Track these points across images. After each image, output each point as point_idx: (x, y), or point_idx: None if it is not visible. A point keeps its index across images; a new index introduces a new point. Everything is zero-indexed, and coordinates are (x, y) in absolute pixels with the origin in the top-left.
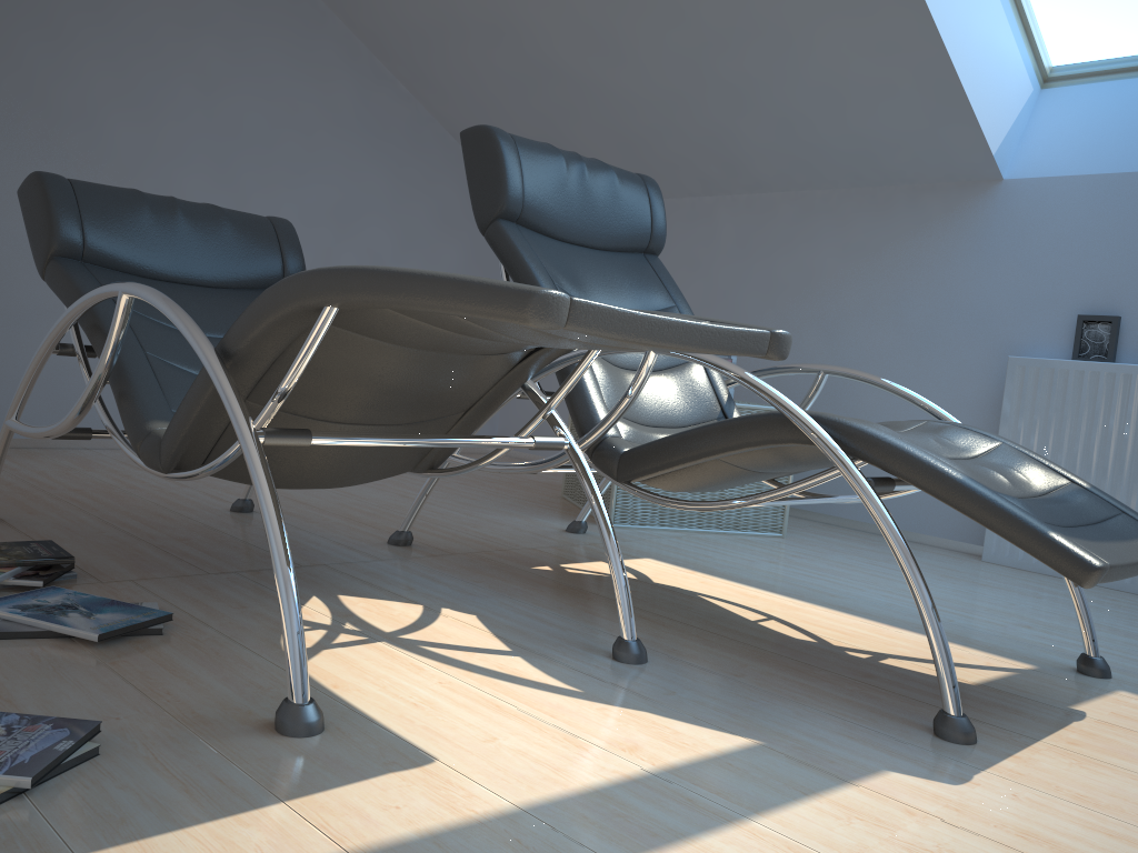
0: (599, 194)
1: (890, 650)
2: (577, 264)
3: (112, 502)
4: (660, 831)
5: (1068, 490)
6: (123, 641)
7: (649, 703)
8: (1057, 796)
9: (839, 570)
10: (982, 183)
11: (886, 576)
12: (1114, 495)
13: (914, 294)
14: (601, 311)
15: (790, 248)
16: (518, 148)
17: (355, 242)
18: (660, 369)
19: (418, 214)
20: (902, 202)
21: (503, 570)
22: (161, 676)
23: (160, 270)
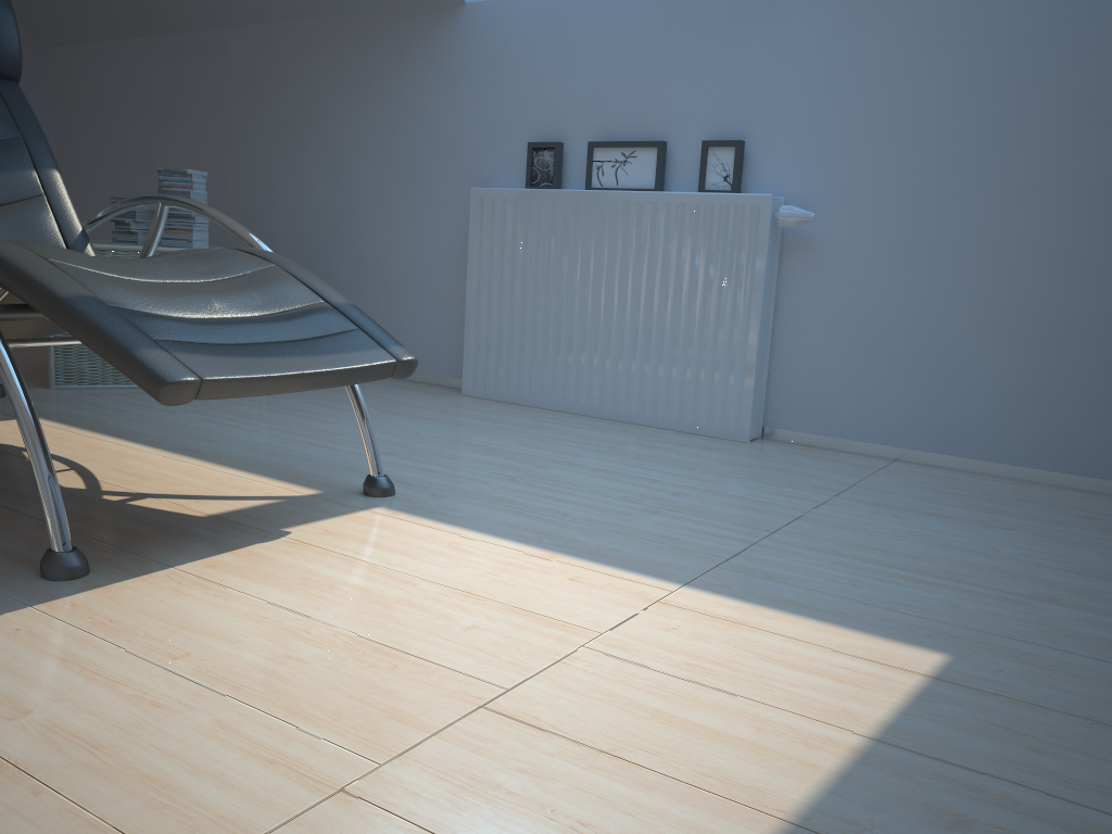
0: None
1: (168, 490)
2: None
3: None
4: None
5: (305, 309)
6: None
7: None
8: (75, 625)
9: (268, 414)
10: (450, 8)
11: (314, 417)
12: (558, 321)
13: (401, 129)
14: None
15: (295, 84)
16: None
17: None
18: None
19: None
20: (385, 30)
21: None
22: None
23: None
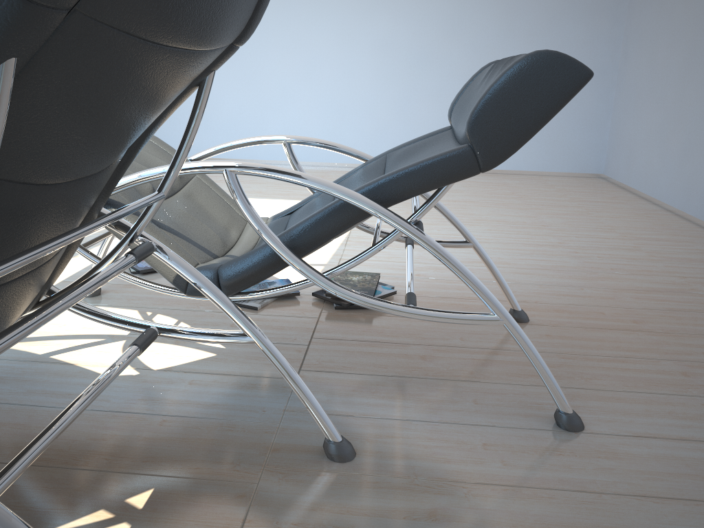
0: None
1: None
2: None
3: (610, 373)
4: None
5: None
6: None
7: None
8: None
9: None
10: None
11: None
12: None
13: None
14: None
15: None
16: None
17: None
18: None
19: None
20: None
21: (172, 461)
22: None
23: (457, 130)
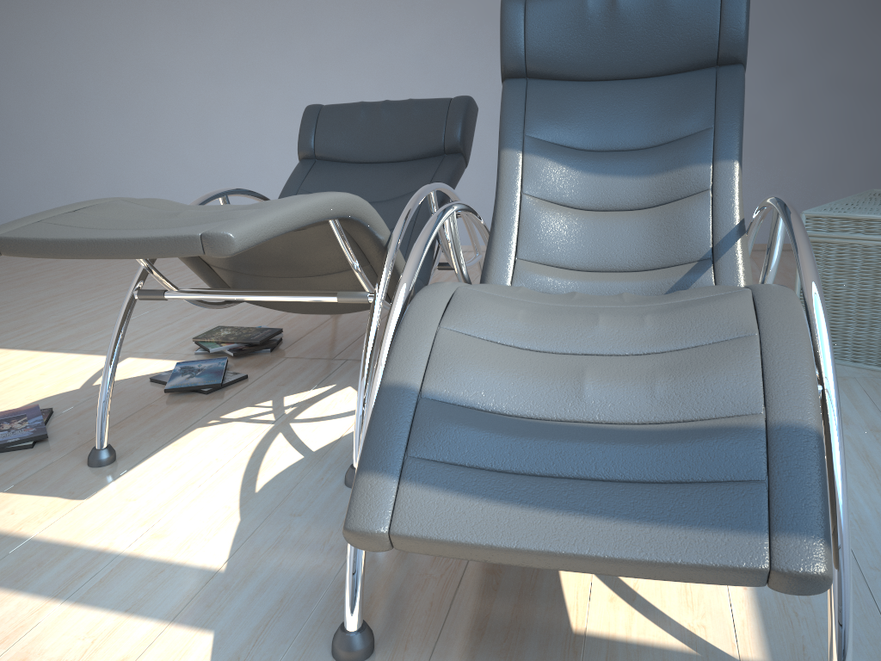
0: (638, 19)
1: None
2: (590, 104)
3: None
4: (24, 581)
5: (711, 425)
6: (185, 394)
7: (260, 515)
8: None
9: None
10: None
11: None
12: None
13: None
14: (19, 242)
15: None
16: (526, 5)
17: (761, 56)
18: (650, 206)
19: (839, 9)
20: None
21: None
22: (143, 417)
23: (360, 156)
